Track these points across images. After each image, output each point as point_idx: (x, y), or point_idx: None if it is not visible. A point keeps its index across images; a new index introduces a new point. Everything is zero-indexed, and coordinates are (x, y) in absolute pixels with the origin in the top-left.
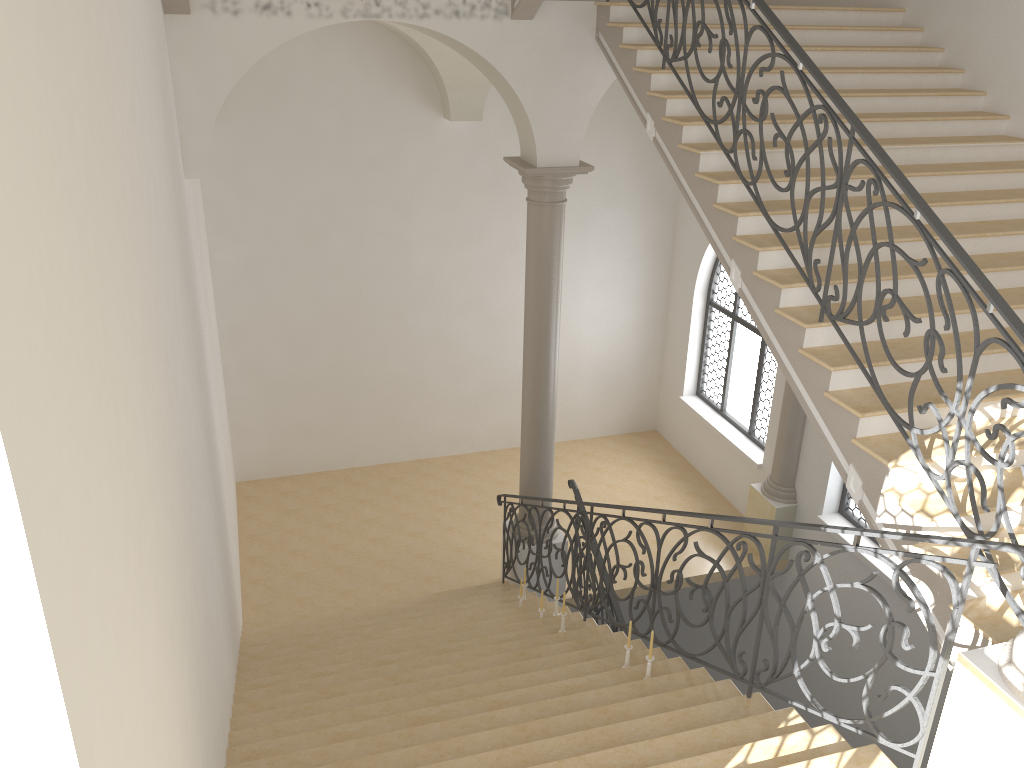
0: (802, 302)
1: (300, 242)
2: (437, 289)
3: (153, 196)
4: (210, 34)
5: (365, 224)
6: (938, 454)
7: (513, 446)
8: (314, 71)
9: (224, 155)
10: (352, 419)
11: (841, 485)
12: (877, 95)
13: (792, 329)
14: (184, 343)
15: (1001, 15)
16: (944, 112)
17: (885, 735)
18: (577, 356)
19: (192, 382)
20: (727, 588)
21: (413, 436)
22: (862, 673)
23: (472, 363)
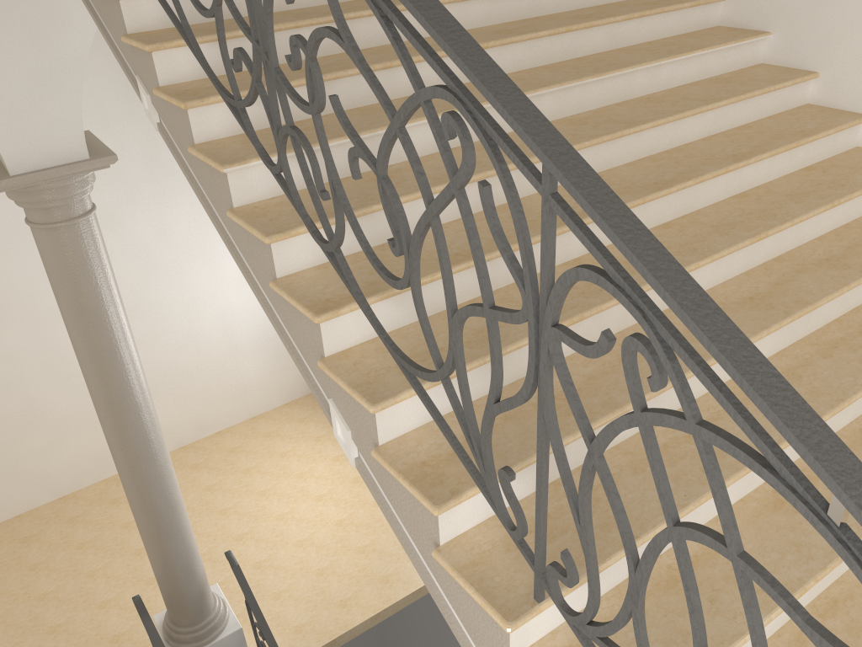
0: (488, 511)
1: None
2: (18, 298)
3: None
4: None
5: None
6: None
7: (182, 445)
8: None
9: None
10: None
11: None
12: None
13: (479, 607)
14: None
15: None
16: (633, 0)
17: None
18: (232, 328)
19: None
20: None
21: (46, 474)
22: None
23: None
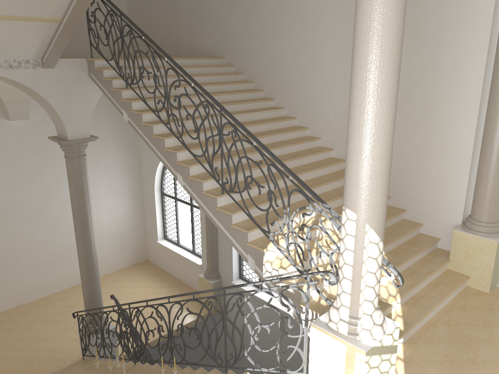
0: (212, 187)
1: None
2: (16, 210)
3: None
4: None
5: None
6: (281, 241)
7: (74, 285)
8: None
9: None
10: None
11: (238, 265)
12: (222, 94)
13: (211, 199)
14: None
15: (263, 59)
16: (250, 99)
17: (279, 373)
18: (101, 231)
19: None
20: (206, 325)
21: (13, 293)
22: (264, 348)
23: (43, 246)
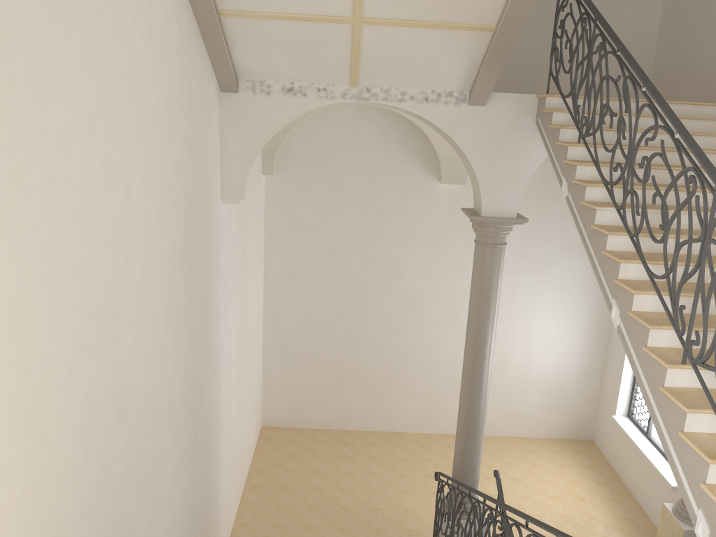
0: (671, 344)
1: (326, 260)
2: (422, 304)
3: (118, 198)
4: (249, 106)
5: (373, 252)
6: None
7: None
8: (349, 144)
9: (282, 196)
10: (349, 393)
11: None
12: None
13: (656, 367)
14: (157, 313)
15: None
16: None
17: None
18: (528, 370)
19: (167, 344)
20: None
21: (393, 413)
22: None
23: (443, 364)
